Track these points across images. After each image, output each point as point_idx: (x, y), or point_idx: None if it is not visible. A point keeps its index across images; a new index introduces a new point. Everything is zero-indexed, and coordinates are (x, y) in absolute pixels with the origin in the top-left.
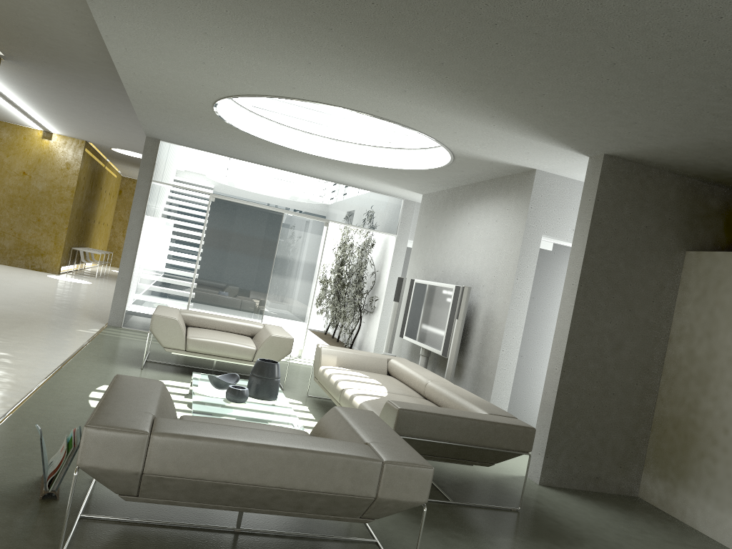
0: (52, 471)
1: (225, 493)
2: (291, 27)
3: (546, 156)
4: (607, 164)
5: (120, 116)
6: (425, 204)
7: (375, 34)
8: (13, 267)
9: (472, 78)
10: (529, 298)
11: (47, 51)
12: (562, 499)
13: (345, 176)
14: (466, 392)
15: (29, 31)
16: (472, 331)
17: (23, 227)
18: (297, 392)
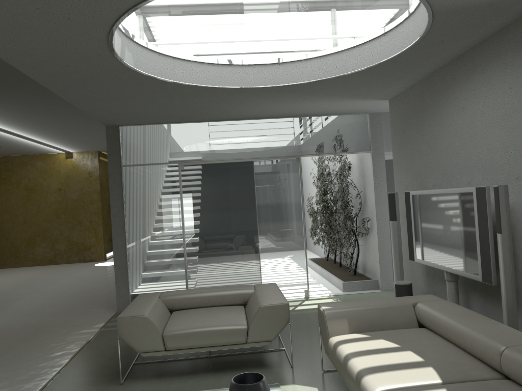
0: None
1: None
2: None
3: None
4: None
5: None
6: (395, 108)
7: None
8: (69, 264)
9: None
10: None
11: None
12: None
13: (302, 105)
14: None
15: None
16: (518, 241)
17: (69, 231)
18: (309, 367)
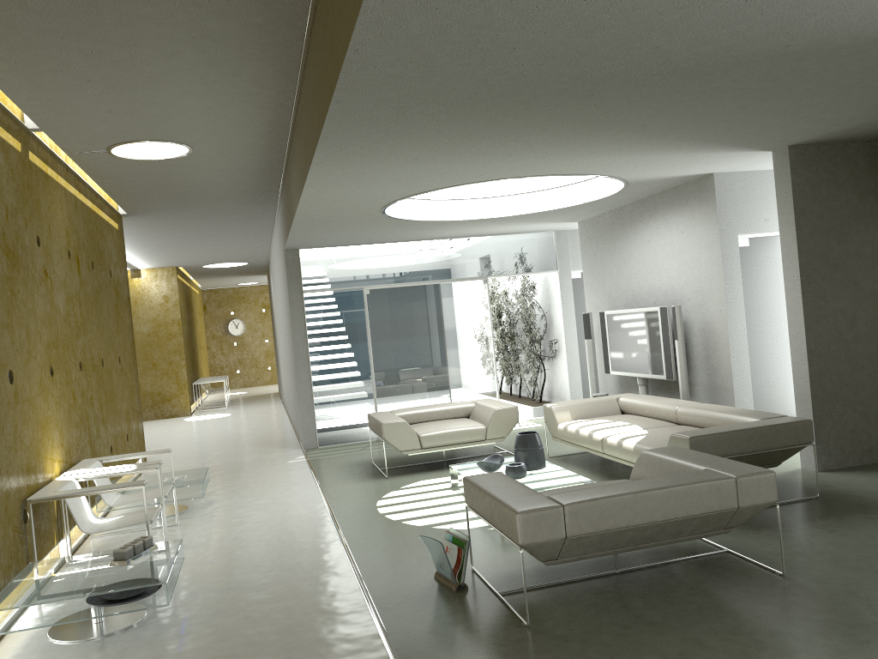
0: (453, 567)
1: (624, 537)
2: (506, 136)
3: (726, 161)
4: (793, 154)
5: (229, 233)
6: (585, 231)
7: (587, 122)
8: (144, 422)
9: (669, 127)
10: (743, 299)
11: (178, 198)
12: (848, 477)
13: (496, 228)
14: (721, 406)
15: (168, 186)
16: (690, 346)
17: (140, 377)
18: None
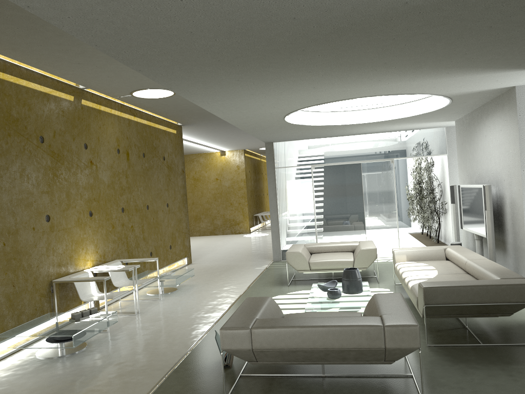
0: (225, 353)
1: (298, 355)
2: (289, 78)
3: (513, 78)
4: None
5: None
6: (458, 127)
7: (334, 65)
8: (225, 235)
9: (411, 62)
10: None
11: (199, 115)
12: None
13: (393, 126)
14: (493, 264)
15: (186, 110)
16: (505, 215)
17: (224, 210)
18: (388, 283)
